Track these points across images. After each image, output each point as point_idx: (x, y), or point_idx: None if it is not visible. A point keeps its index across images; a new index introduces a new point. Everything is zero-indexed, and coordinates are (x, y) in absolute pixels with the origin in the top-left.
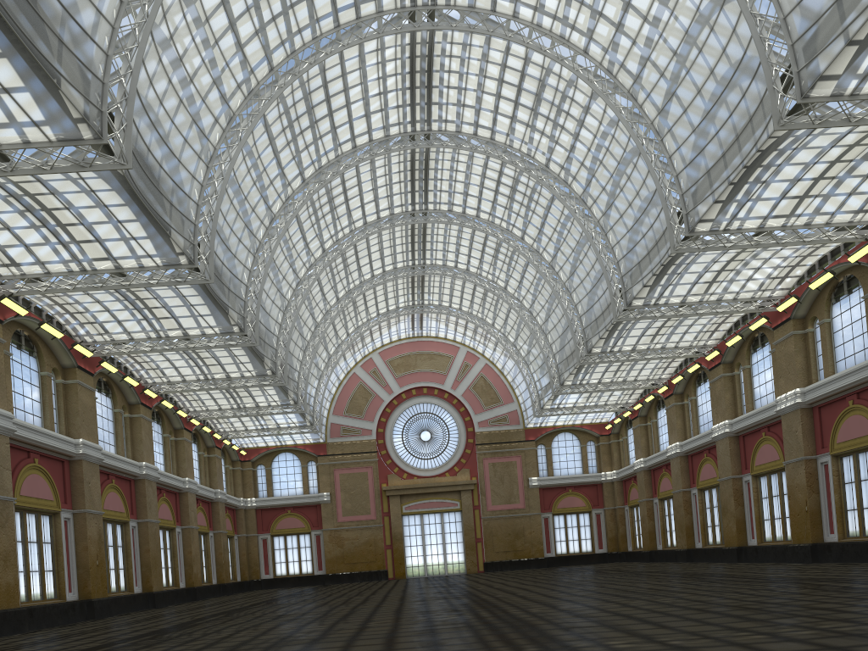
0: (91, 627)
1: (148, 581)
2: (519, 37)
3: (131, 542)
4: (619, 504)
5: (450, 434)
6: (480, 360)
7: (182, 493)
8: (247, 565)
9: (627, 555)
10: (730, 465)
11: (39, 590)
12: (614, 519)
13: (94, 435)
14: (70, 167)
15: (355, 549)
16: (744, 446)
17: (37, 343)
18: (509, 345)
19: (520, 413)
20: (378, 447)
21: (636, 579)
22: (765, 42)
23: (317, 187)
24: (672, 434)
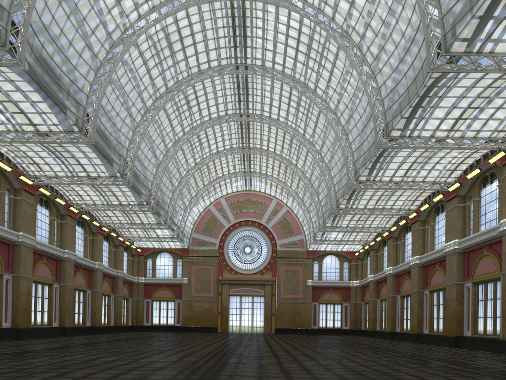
0: (4, 344)
1: (62, 320)
2: (294, 8)
3: (54, 296)
4: (359, 301)
5: (262, 250)
6: (284, 207)
7: (93, 270)
8: (136, 316)
9: (360, 332)
10: (417, 283)
11: None
12: (356, 309)
13: (31, 231)
14: None
15: (200, 313)
16: (427, 272)
17: None
18: (300, 199)
19: (305, 241)
20: (219, 254)
21: (341, 347)
22: (428, 16)
23: (175, 93)
24: (389, 261)
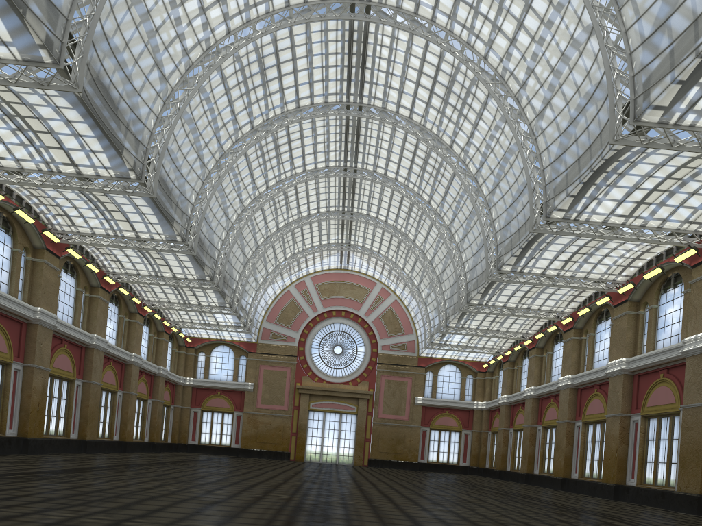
0: (14, 460)
1: (84, 430)
2: (435, 38)
3: (74, 397)
4: (484, 429)
5: (358, 351)
6: (391, 296)
7: (128, 365)
8: (178, 431)
9: (484, 471)
10: (567, 411)
11: None
12: (479, 440)
13: (52, 306)
14: (31, 83)
15: (267, 432)
16: (581, 397)
17: (13, 225)
18: (414, 287)
19: (417, 343)
20: (298, 352)
21: (466, 490)
22: (615, 71)
23: (263, 135)
24: (530, 379)
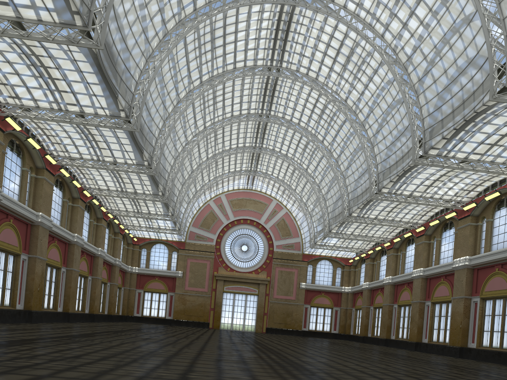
0: (30, 327)
1: (67, 305)
2: (344, 20)
3: (60, 281)
4: (349, 306)
5: (259, 249)
6: (283, 209)
7: (95, 257)
8: (127, 306)
9: (349, 337)
10: (419, 294)
11: (0, 299)
12: (345, 314)
13: (49, 212)
14: (65, 41)
15: (192, 307)
16: (429, 284)
17: (23, 150)
18: (302, 203)
19: (302, 244)
20: (215, 249)
21: (358, 351)
22: (492, 48)
23: (208, 88)
24: (388, 271)
